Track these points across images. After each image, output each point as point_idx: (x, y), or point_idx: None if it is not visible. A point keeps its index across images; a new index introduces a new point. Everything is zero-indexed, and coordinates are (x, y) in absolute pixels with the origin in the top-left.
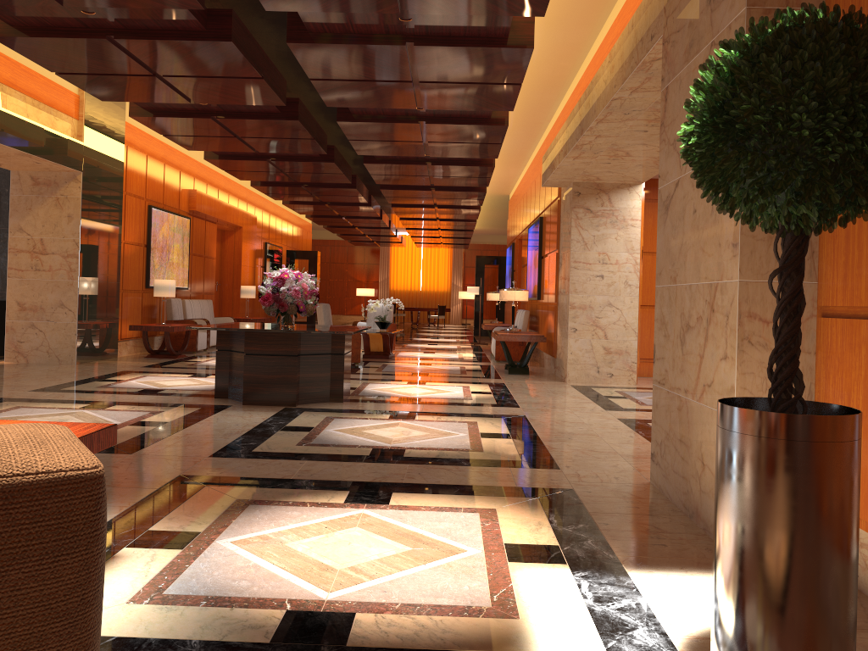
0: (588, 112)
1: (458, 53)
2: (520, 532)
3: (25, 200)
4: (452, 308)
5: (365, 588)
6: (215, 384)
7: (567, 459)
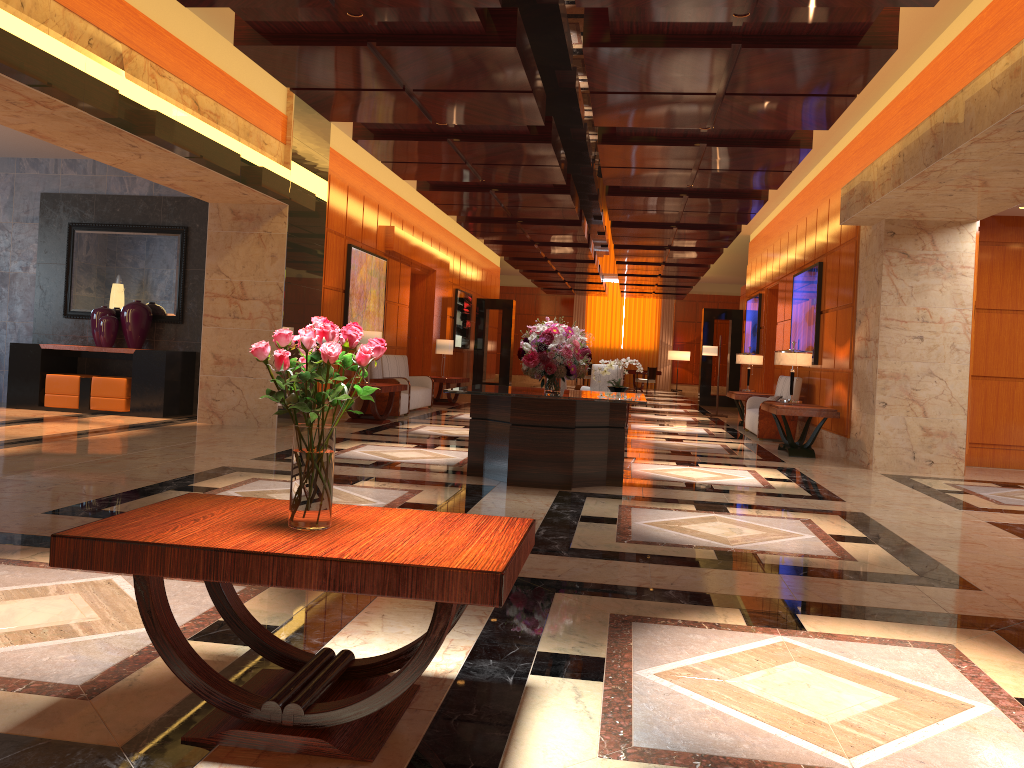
0: (955, 129)
1: (793, 57)
2: (1020, 682)
3: (223, 237)
4: (659, 370)
5: (891, 755)
6: (468, 459)
7: (976, 576)
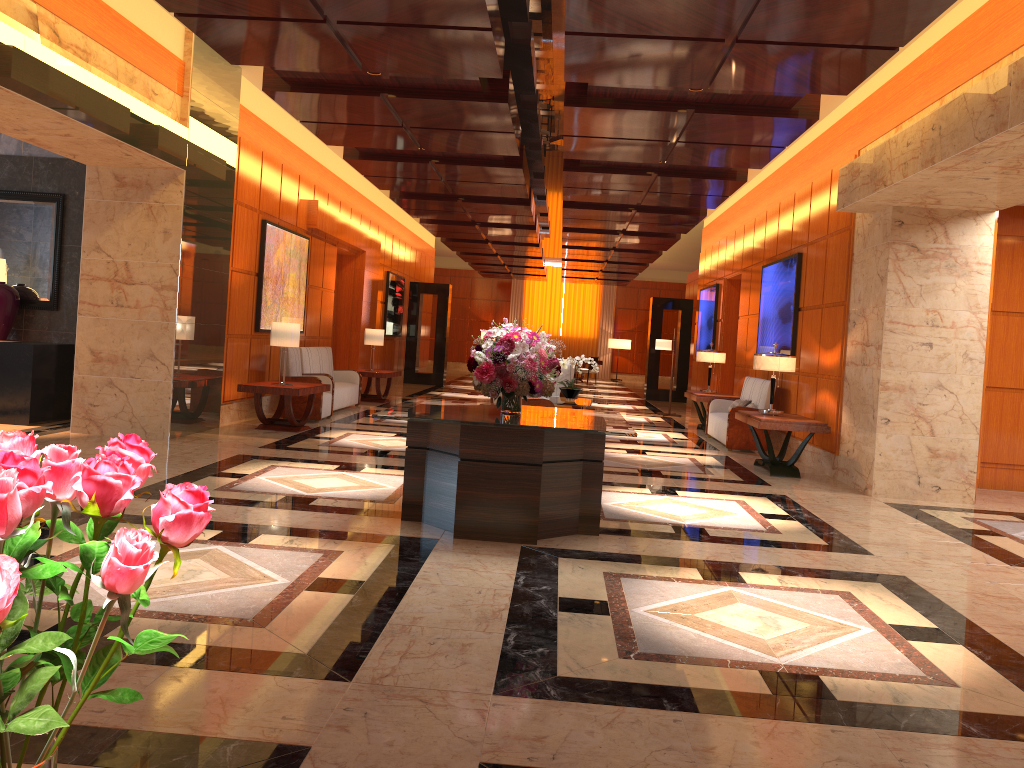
0: None
1: None
2: None
3: (104, 207)
4: (599, 359)
5: None
6: (403, 499)
7: None
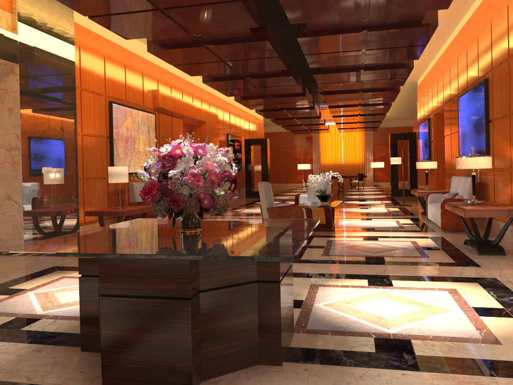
0: None
1: None
2: None
3: None
4: (366, 174)
5: None
6: (81, 329)
7: None
